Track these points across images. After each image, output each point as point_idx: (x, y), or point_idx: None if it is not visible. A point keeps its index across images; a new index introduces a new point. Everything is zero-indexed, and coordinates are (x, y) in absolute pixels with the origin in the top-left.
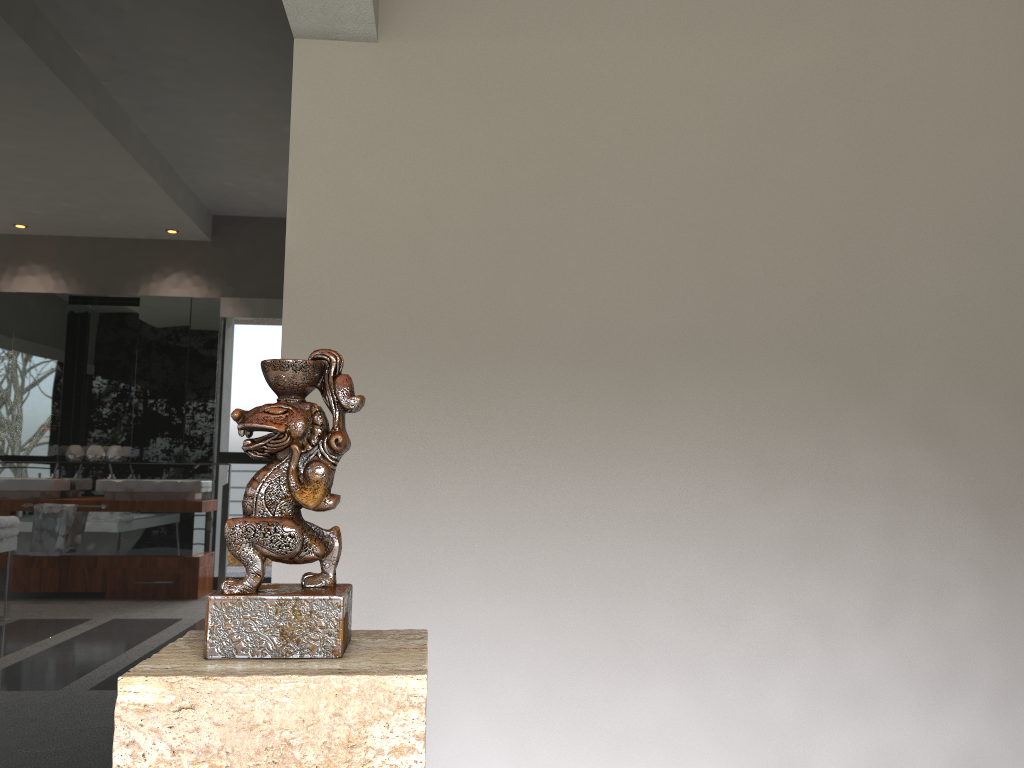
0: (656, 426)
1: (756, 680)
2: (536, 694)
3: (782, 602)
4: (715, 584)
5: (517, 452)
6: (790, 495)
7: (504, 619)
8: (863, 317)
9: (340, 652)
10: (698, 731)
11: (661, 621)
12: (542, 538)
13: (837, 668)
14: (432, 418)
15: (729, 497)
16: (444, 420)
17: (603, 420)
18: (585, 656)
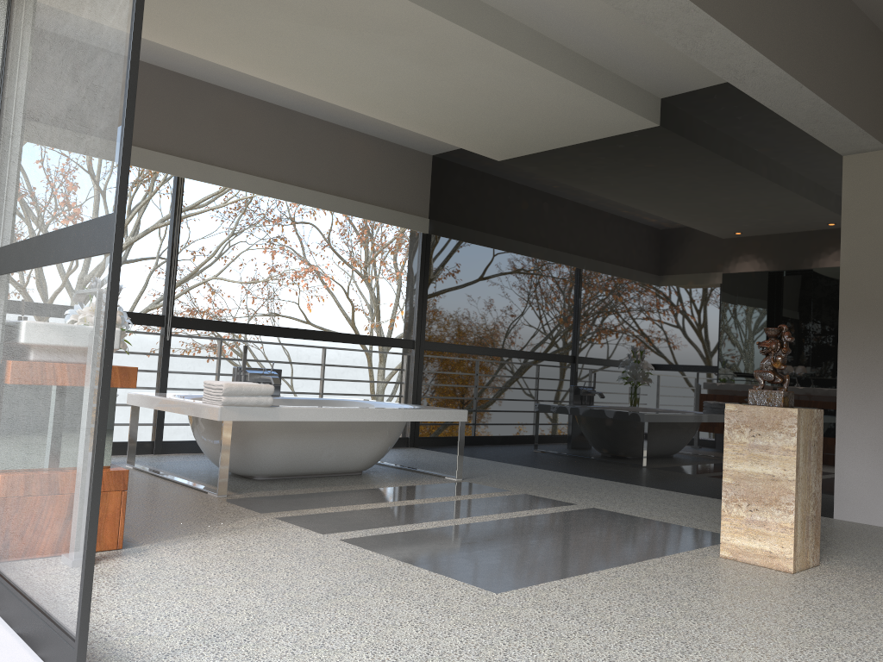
0: None
1: None
2: None
3: None
4: None
5: None
6: None
7: None
8: None
9: (782, 405)
10: None
11: None
12: None
13: None
14: None
15: None
16: None
17: None
18: None
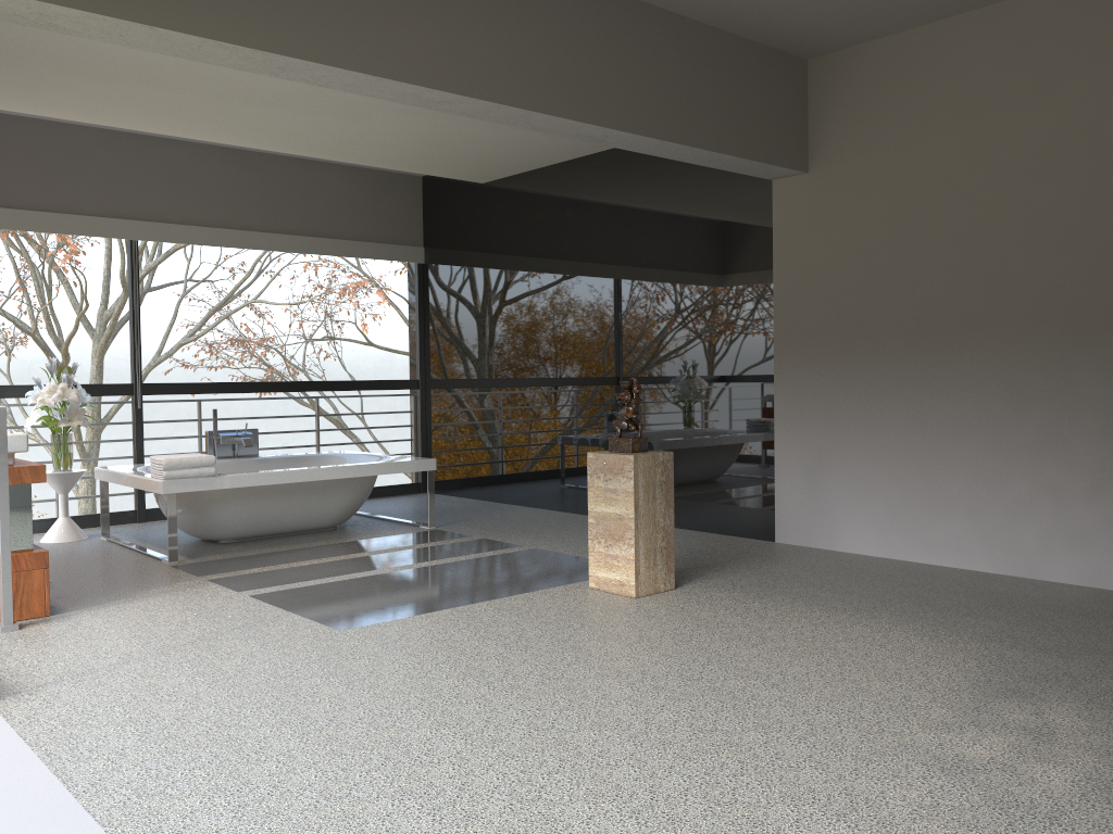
0: (953, 372)
1: (1011, 521)
2: (890, 515)
3: (1029, 477)
4: (987, 464)
5: (879, 388)
6: (1035, 412)
7: (874, 475)
8: (1091, 293)
9: (630, 451)
10: (976, 545)
11: (955, 482)
12: (892, 434)
13: (1064, 519)
14: (838, 371)
15: (996, 413)
16: (844, 372)
17: (923, 369)
18: (914, 498)
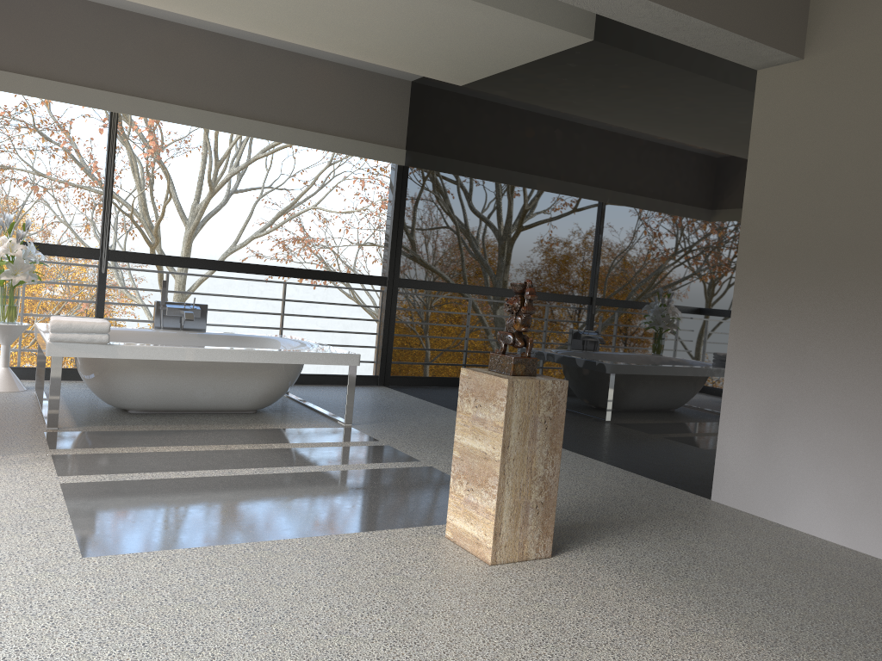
0: None
1: None
2: (861, 495)
3: None
4: None
5: (866, 331)
6: None
7: (845, 441)
8: None
9: (511, 374)
10: None
11: None
12: (877, 392)
13: None
14: (813, 305)
15: None
16: (821, 307)
17: None
18: None
